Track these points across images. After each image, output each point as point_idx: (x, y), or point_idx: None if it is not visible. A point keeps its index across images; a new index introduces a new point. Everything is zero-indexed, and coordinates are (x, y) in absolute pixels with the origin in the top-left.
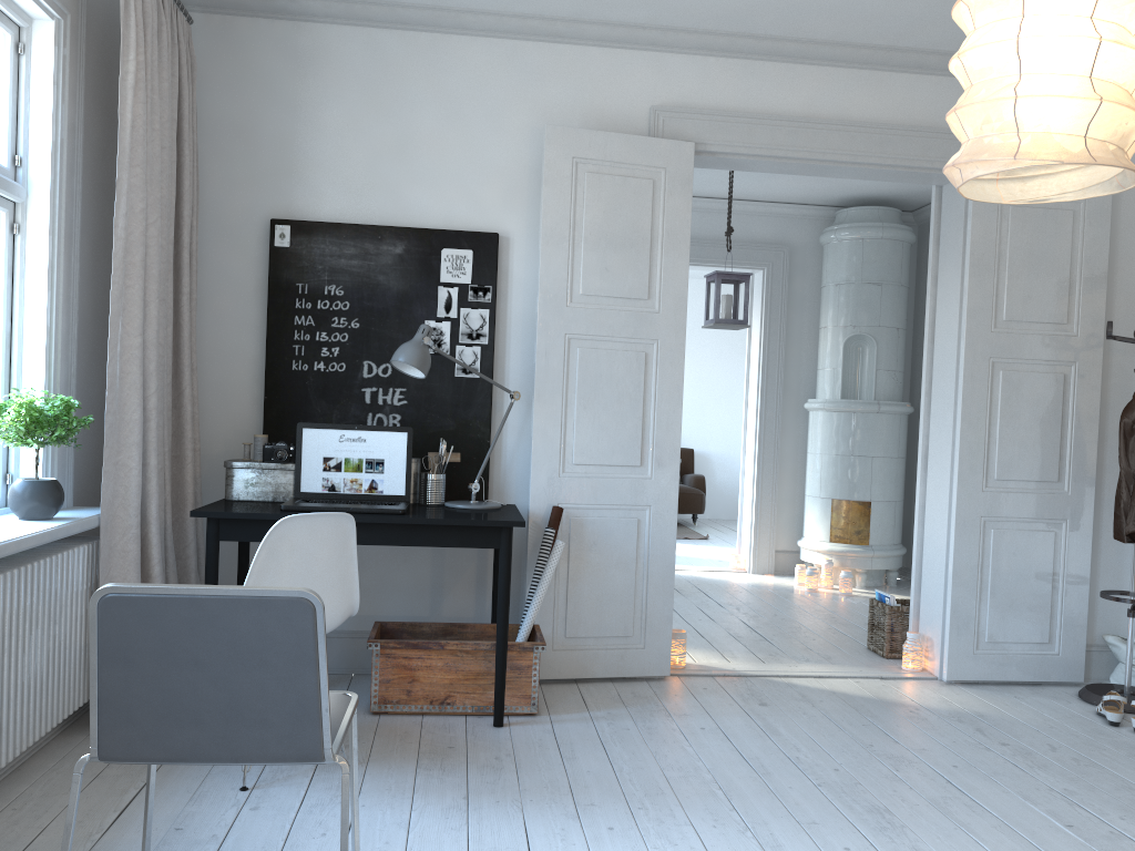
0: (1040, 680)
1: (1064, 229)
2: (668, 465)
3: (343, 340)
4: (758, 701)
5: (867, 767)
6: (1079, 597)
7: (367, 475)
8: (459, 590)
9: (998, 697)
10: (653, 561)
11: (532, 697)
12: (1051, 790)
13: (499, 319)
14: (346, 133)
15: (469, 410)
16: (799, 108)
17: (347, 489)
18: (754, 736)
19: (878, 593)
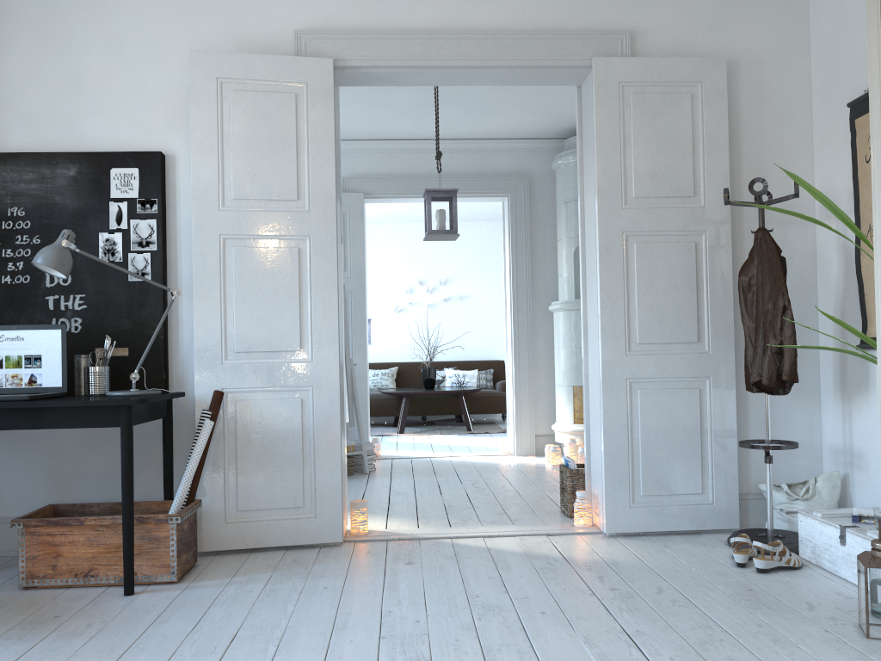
0: (697, 529)
1: (684, 111)
2: (328, 349)
3: (26, 255)
4: (407, 561)
5: (452, 617)
6: (728, 449)
7: (27, 370)
8: (147, 473)
9: (646, 546)
10: (319, 436)
11: (171, 566)
12: (621, 632)
13: (170, 228)
14: (24, 75)
15: (143, 310)
16: (431, 22)
17: (9, 384)
18: (369, 592)
19: (565, 459)
